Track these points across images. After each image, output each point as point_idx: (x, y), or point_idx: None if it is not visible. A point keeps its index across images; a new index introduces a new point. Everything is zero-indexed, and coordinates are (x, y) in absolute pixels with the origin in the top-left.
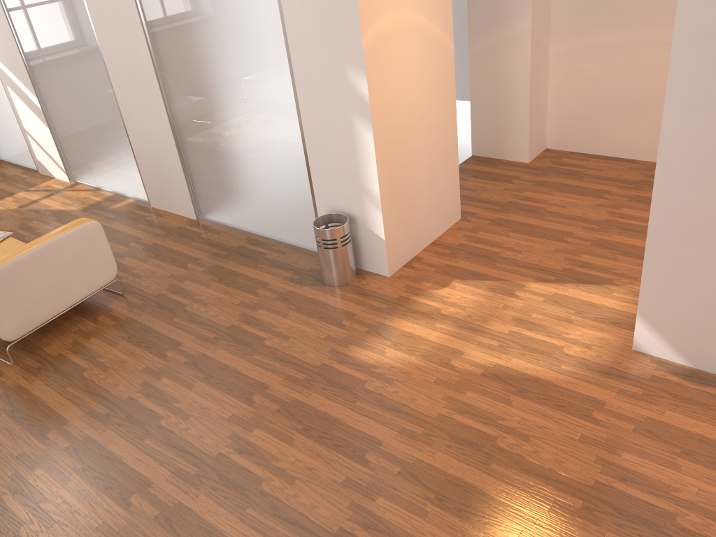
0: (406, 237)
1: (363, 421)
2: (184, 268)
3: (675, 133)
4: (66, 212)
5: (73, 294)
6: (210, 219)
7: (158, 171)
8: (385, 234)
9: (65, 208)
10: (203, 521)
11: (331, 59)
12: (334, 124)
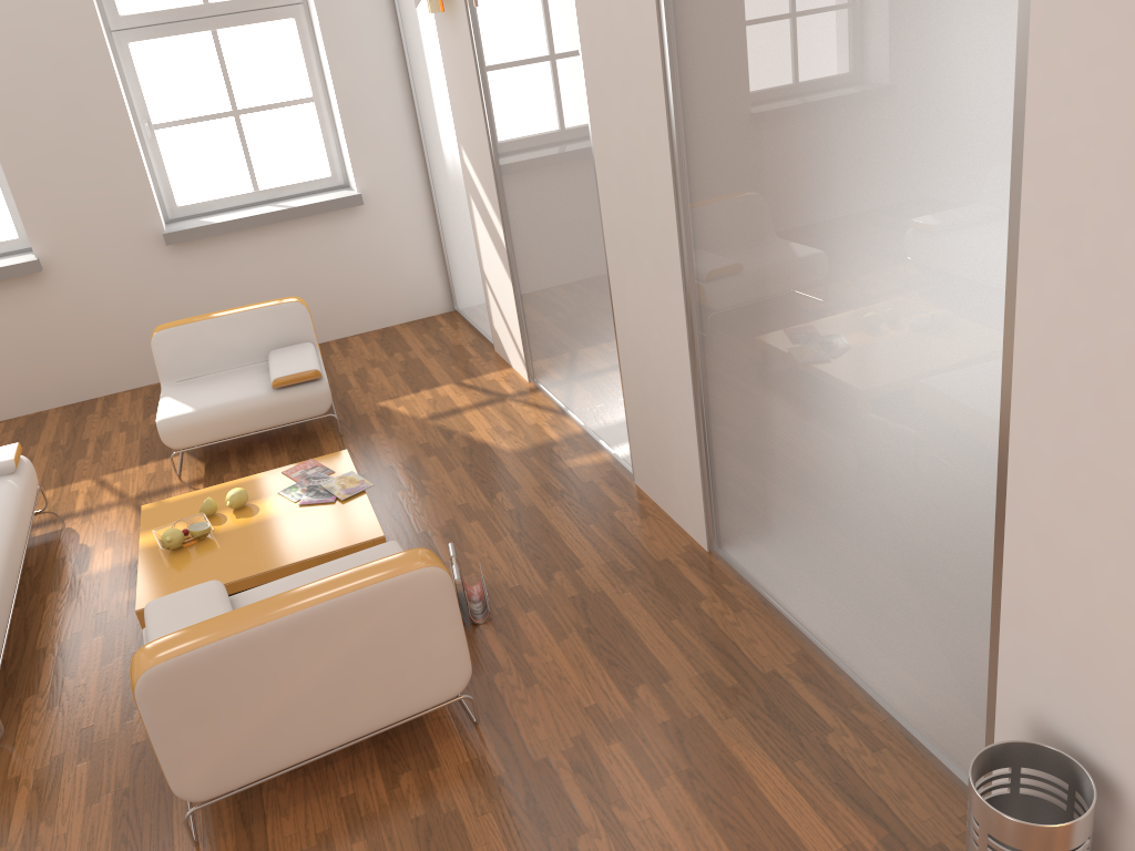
0: None
1: None
2: (627, 694)
3: None
4: (489, 450)
5: (354, 718)
6: (734, 563)
7: (654, 425)
8: None
9: (492, 441)
10: None
11: None
12: (1122, 506)
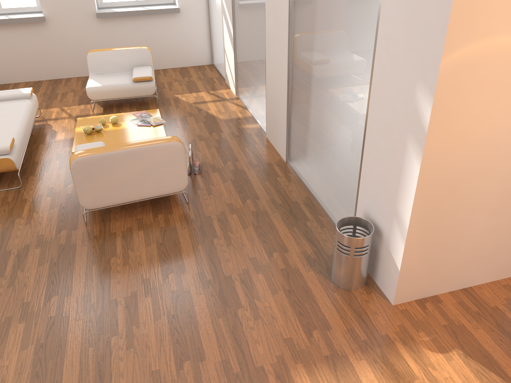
0: (430, 275)
1: None
2: (242, 201)
3: None
4: (214, 118)
5: (144, 191)
6: (293, 166)
7: (274, 112)
8: (402, 266)
9: (216, 115)
10: None
11: (407, 70)
12: (391, 137)
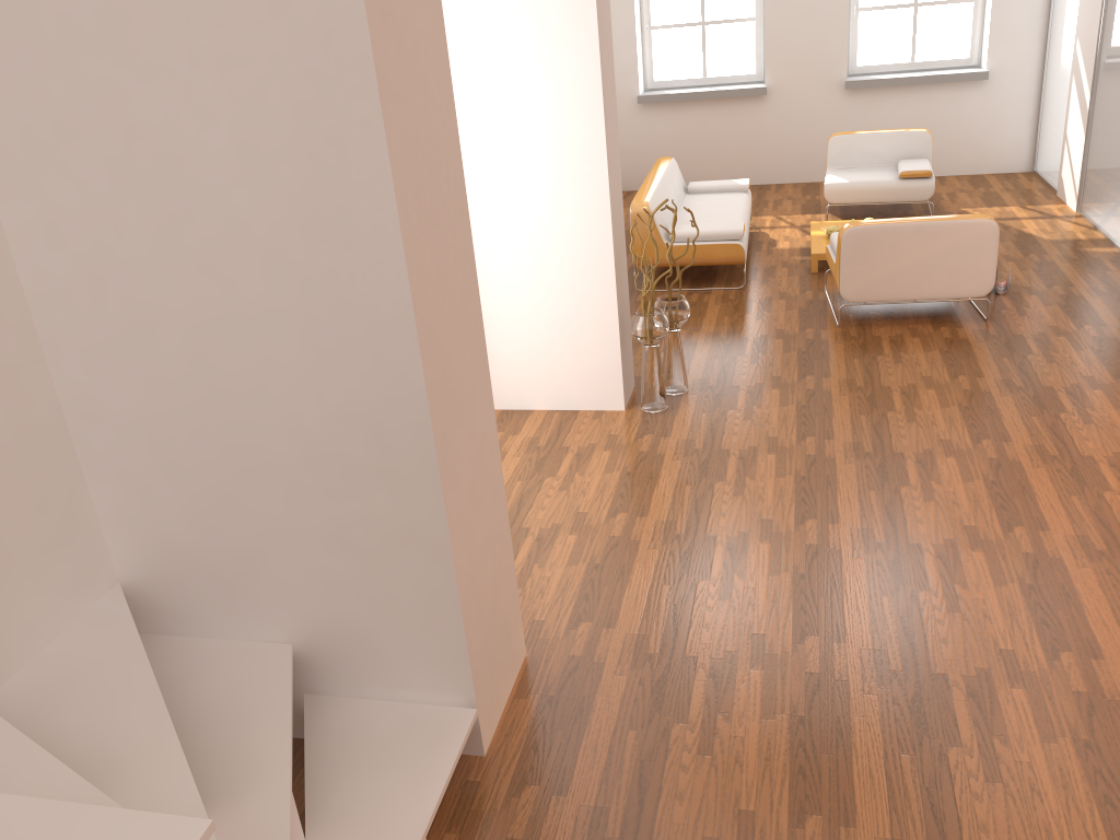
0: None
1: (1055, 510)
2: (1077, 326)
3: None
4: (1032, 237)
5: (928, 288)
6: None
7: None
8: None
9: (1036, 234)
10: (833, 476)
11: None
12: None
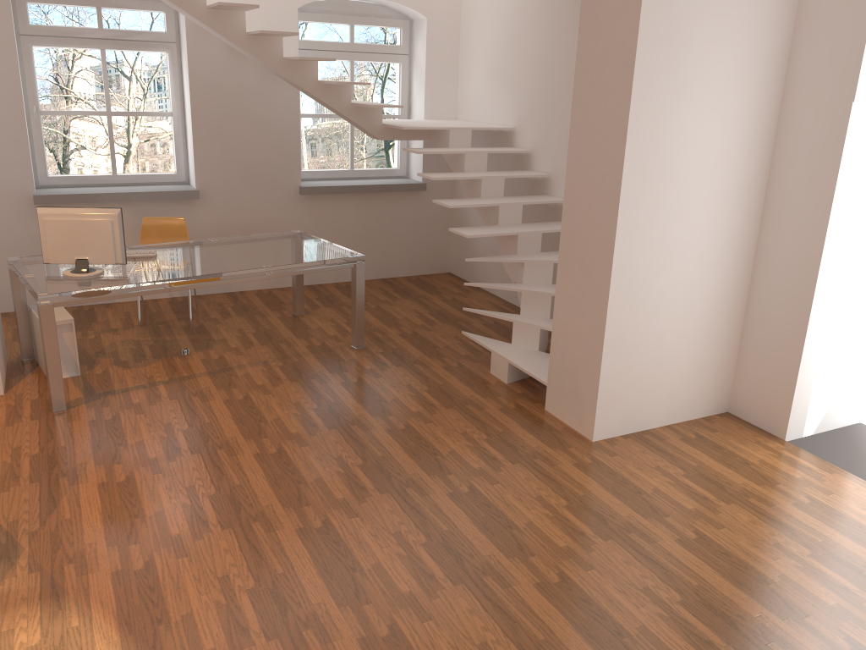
0: None
1: None
2: None
3: None
4: None
5: None
6: None
7: None
8: None
9: None
10: (595, 647)
11: None
12: None
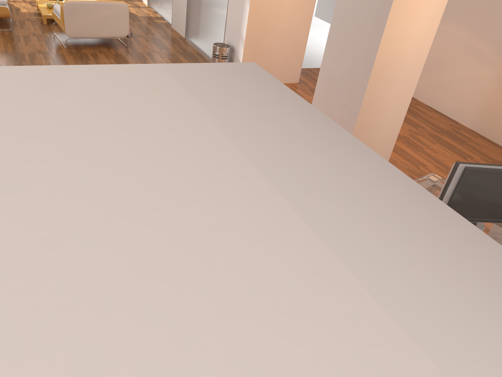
0: None
1: None
2: (160, 49)
3: (334, 29)
4: (134, 15)
5: (103, 32)
6: (189, 39)
7: (178, 7)
8: (242, 61)
9: (135, 13)
10: None
11: None
12: None
